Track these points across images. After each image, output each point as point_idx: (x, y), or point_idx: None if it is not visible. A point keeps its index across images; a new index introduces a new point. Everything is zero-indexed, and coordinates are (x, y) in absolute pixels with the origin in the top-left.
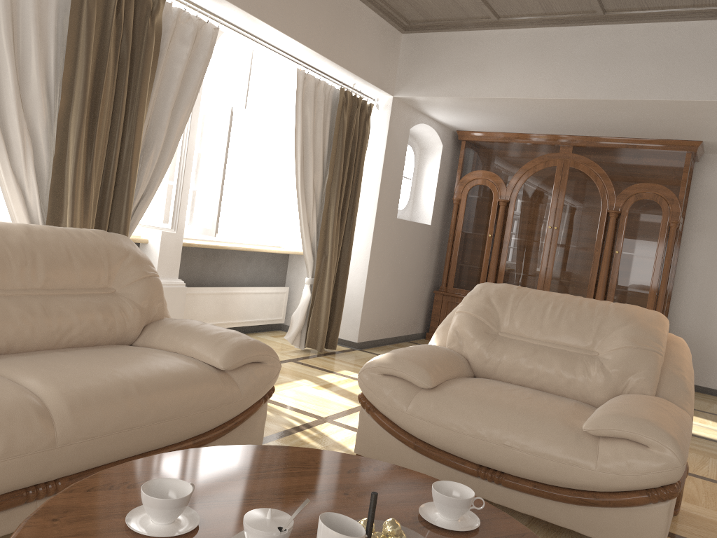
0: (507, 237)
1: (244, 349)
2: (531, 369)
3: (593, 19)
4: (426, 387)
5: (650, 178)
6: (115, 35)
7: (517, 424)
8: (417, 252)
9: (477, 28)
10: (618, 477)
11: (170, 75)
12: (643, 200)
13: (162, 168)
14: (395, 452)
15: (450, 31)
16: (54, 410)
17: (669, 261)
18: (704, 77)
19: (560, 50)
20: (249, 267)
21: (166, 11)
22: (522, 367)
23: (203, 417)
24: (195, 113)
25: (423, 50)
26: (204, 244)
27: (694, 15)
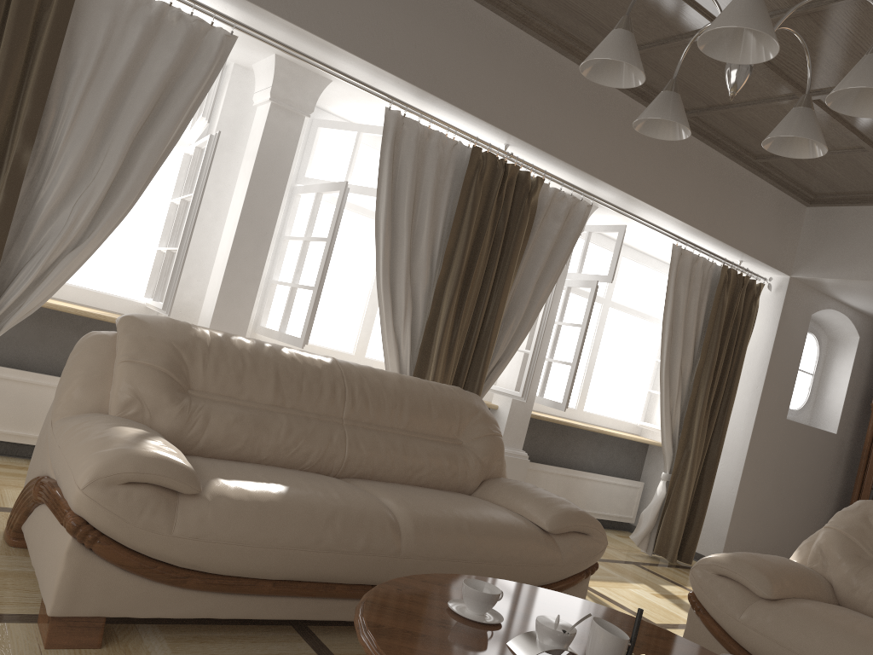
0: None
1: (571, 516)
2: None
3: None
4: (764, 596)
5: None
6: (494, 214)
7: None
8: (814, 465)
9: None
10: None
11: (539, 249)
12: None
13: (520, 336)
14: None
15: (868, 205)
16: (402, 526)
17: None
18: None
19: None
20: (600, 452)
21: (543, 191)
22: None
23: (523, 570)
24: (559, 284)
25: (831, 225)
26: (553, 419)
27: None
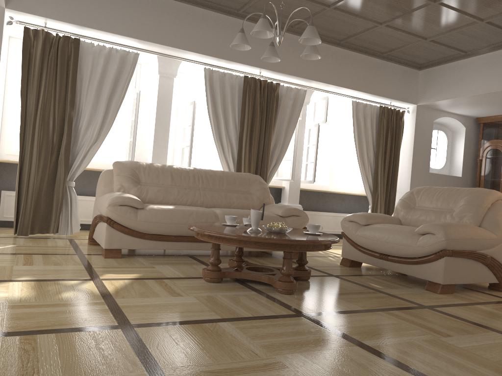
0: None
1: (290, 209)
2: (422, 220)
3: None
4: (363, 224)
5: None
6: (259, 102)
7: (391, 233)
8: None
9: (456, 59)
10: (423, 248)
11: (284, 113)
12: None
13: (282, 152)
14: (354, 254)
15: (444, 64)
16: (219, 215)
17: None
18: None
19: None
20: (344, 203)
21: (281, 88)
22: (419, 219)
23: None
24: (302, 128)
25: (430, 77)
26: (313, 189)
27: None
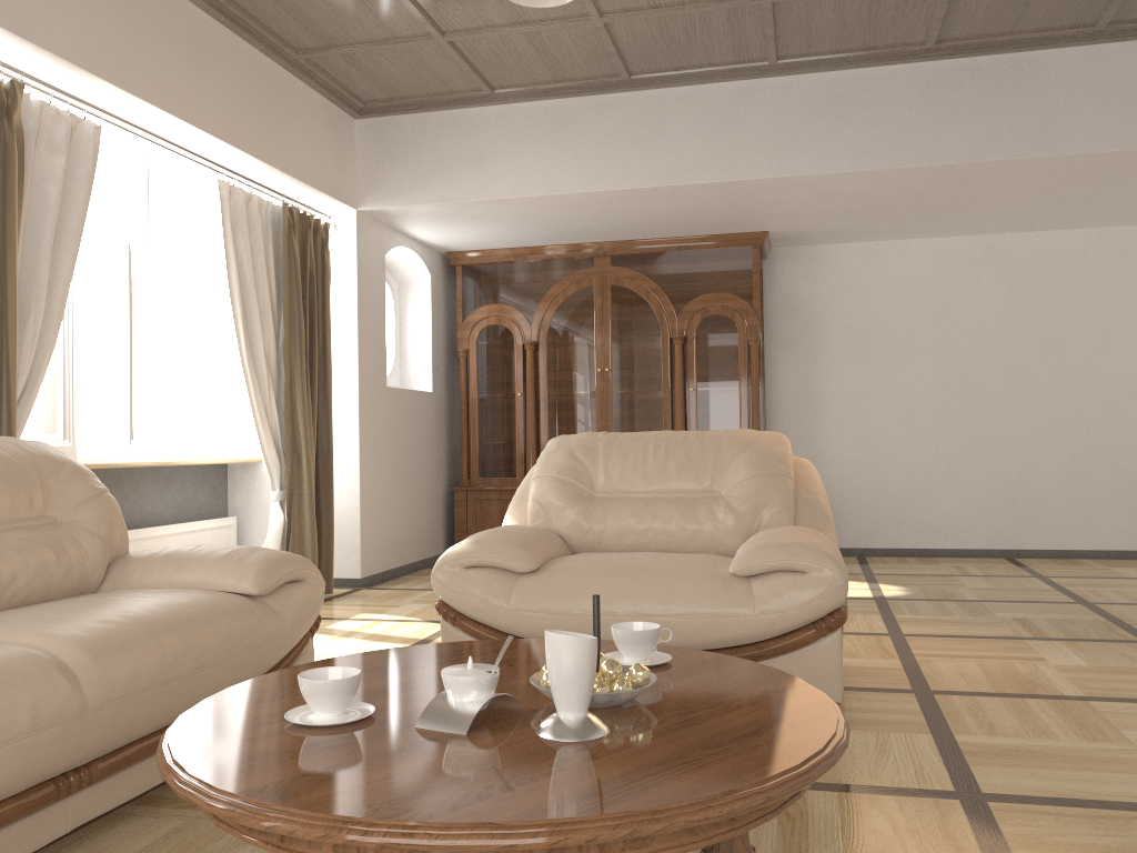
0: (545, 393)
1: (278, 563)
2: (645, 528)
3: (617, 85)
4: (527, 569)
5: (714, 286)
6: None
7: (653, 585)
8: (421, 434)
9: (464, 105)
10: (781, 615)
11: (41, 201)
12: (712, 316)
13: (48, 344)
14: None
15: (426, 112)
16: (74, 664)
17: (756, 391)
18: (762, 149)
19: (581, 128)
20: (171, 493)
21: (24, 106)
22: (634, 528)
23: (248, 659)
24: None
25: (391, 140)
26: (106, 463)
27: (738, 73)
